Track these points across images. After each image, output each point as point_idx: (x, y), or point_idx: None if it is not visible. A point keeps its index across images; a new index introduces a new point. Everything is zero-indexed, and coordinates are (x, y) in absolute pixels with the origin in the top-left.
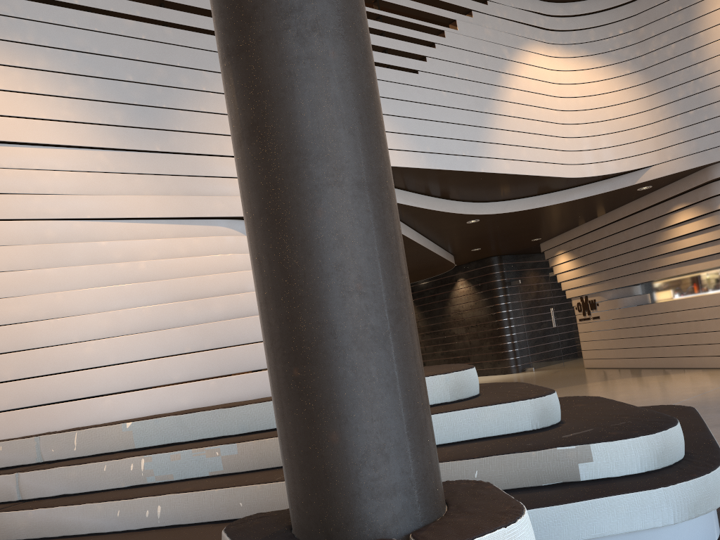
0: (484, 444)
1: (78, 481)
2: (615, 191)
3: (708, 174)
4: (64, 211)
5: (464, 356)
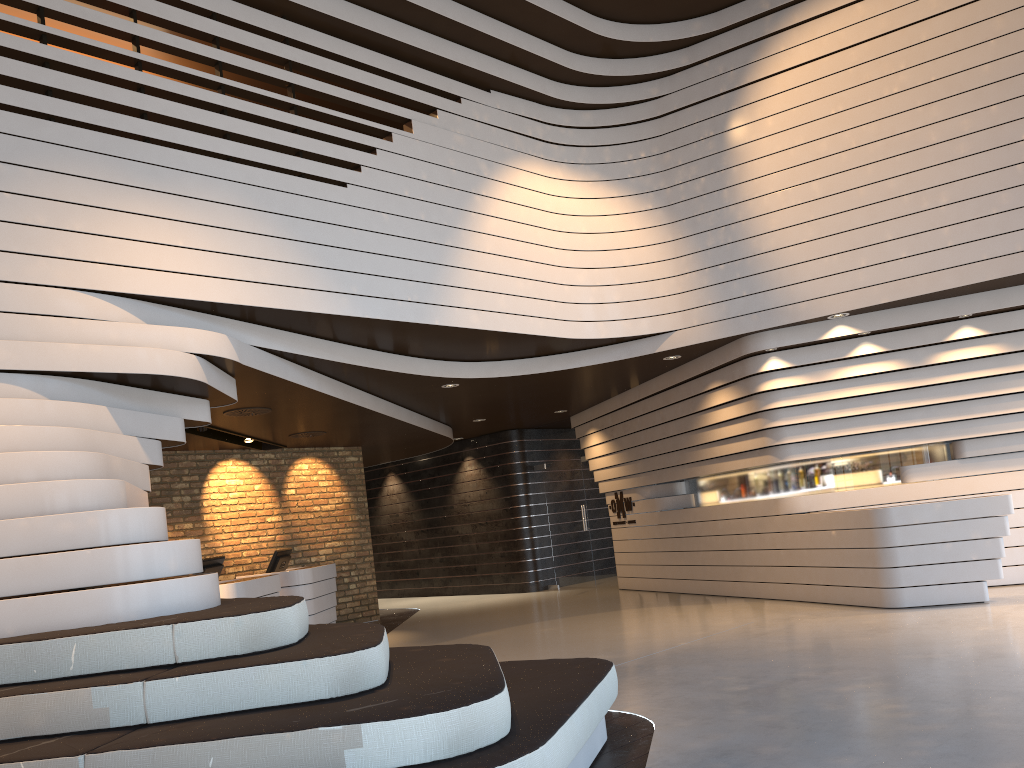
0: (253, 717)
1: None
2: (634, 359)
3: (742, 347)
4: None
5: (469, 564)
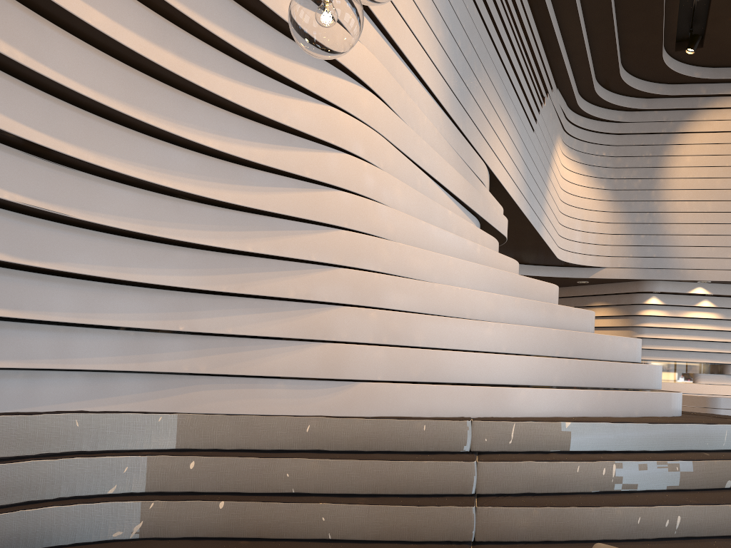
0: None
1: (548, 480)
2: (568, 278)
3: (639, 287)
4: (427, 164)
5: None
